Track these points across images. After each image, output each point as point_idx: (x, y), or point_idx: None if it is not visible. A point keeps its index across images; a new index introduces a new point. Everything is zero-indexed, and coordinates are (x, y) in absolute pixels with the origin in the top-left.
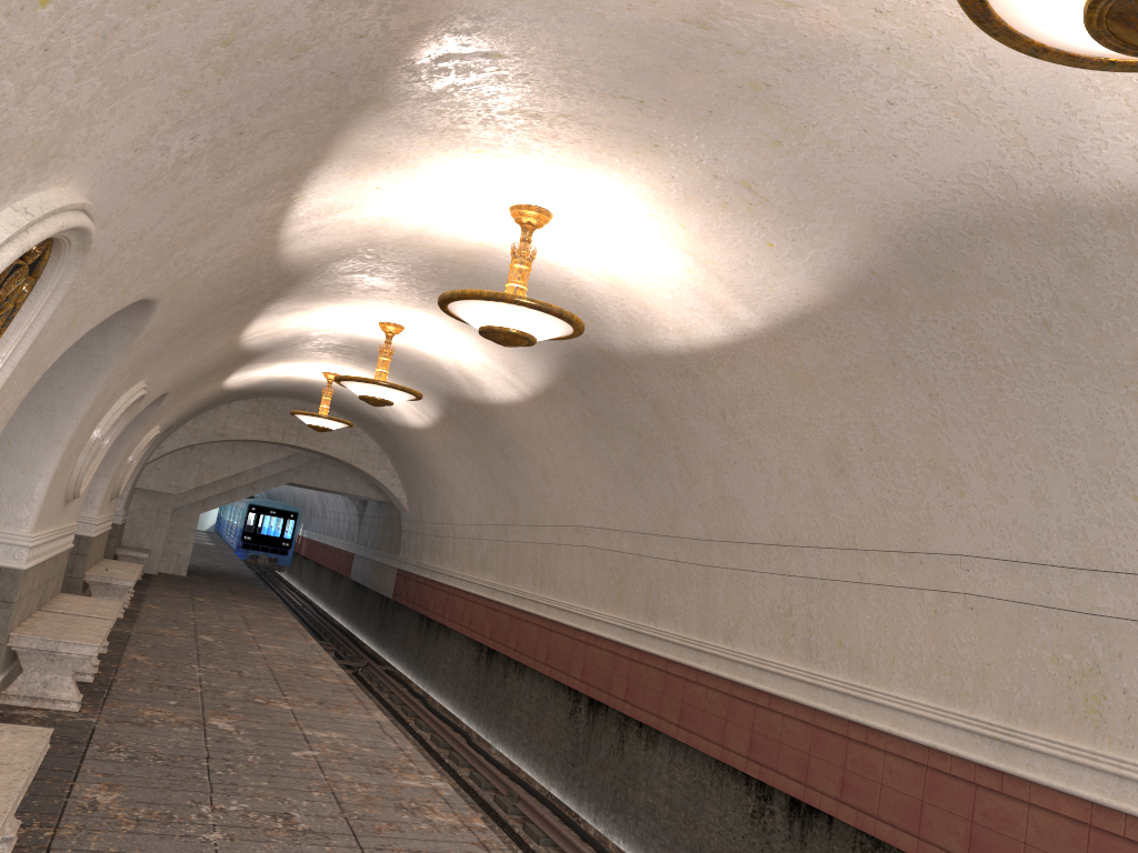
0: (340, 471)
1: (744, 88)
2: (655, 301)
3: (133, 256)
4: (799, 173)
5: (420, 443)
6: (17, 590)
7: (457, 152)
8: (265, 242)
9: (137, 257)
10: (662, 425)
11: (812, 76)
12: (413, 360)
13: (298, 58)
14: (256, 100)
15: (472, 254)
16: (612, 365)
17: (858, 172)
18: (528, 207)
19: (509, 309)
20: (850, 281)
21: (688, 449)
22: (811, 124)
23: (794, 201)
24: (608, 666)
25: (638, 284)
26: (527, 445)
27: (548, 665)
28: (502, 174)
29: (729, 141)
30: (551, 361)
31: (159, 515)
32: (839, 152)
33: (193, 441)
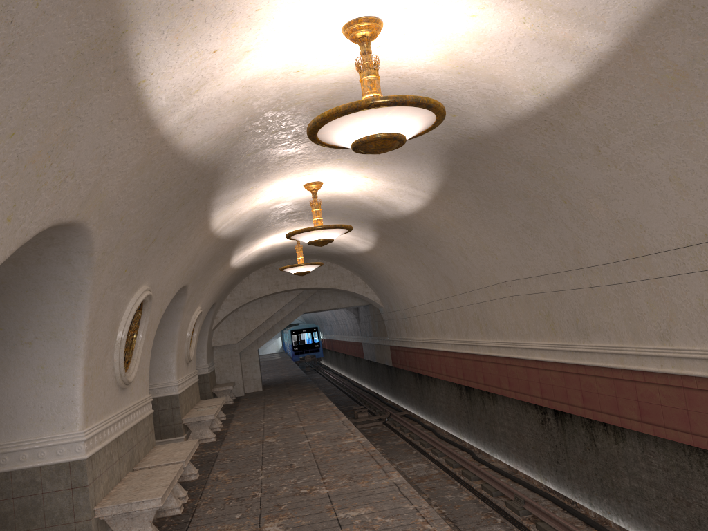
0: (333, 295)
1: None
2: (502, 70)
3: None
4: None
5: (373, 260)
6: (86, 475)
7: None
8: (152, 142)
9: None
10: (543, 181)
11: None
12: (341, 205)
13: None
14: None
15: (336, 96)
16: (484, 147)
17: None
18: (356, 20)
19: (368, 115)
20: None
21: (572, 192)
22: None
23: None
24: (561, 383)
25: (482, 60)
26: (442, 237)
27: (512, 391)
28: None
29: None
30: (435, 165)
31: (232, 359)
32: None
33: (235, 307)
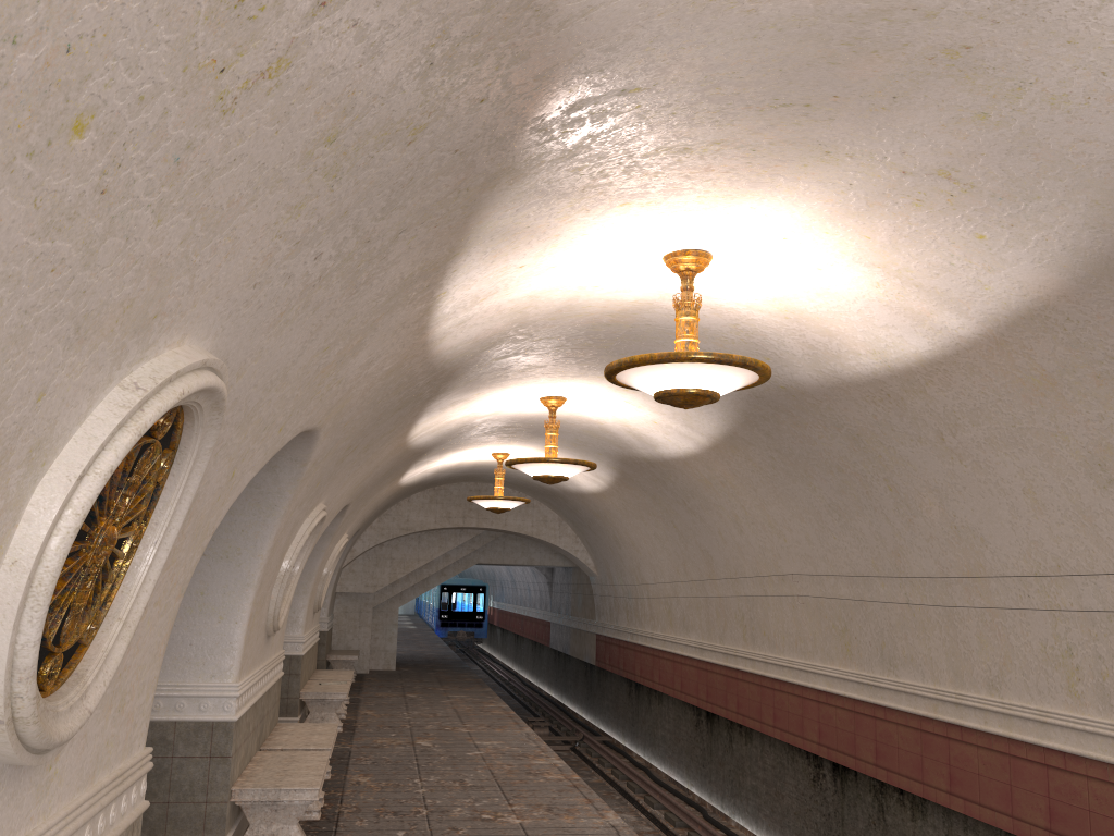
0: (523, 544)
1: (936, 58)
2: (840, 325)
3: (281, 394)
4: (1014, 146)
5: (598, 507)
6: (231, 743)
7: (600, 210)
8: (414, 346)
9: (285, 394)
10: (866, 457)
11: (1028, 21)
12: (579, 428)
13: (415, 141)
14: (377, 200)
15: (628, 314)
16: (797, 401)
17: (1096, 127)
18: (684, 252)
19: (685, 368)
20: (1094, 260)
21: (902, 479)
22: (1028, 83)
23: (1008, 180)
24: (848, 727)
25: (818, 311)
26: (712, 496)
27: (778, 728)
28: (652, 223)
29: (919, 127)
30: (727, 407)
31: (361, 615)
32: (1068, 108)
33: (381, 539)
